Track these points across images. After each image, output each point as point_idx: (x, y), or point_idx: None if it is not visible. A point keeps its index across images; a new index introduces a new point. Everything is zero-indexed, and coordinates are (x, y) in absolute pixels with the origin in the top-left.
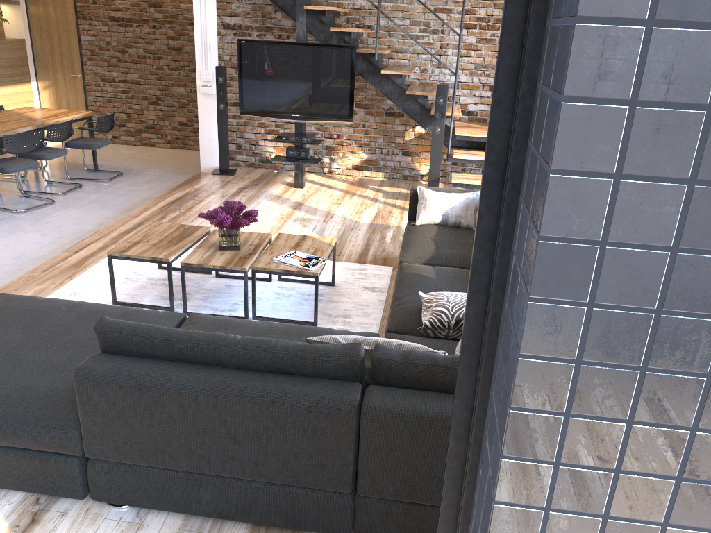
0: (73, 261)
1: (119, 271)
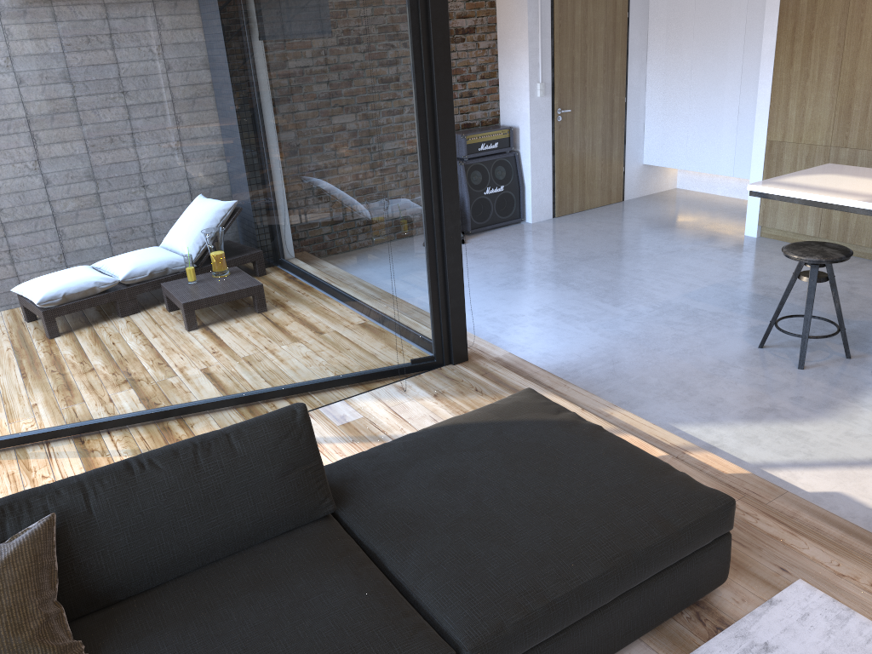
0: None
1: None
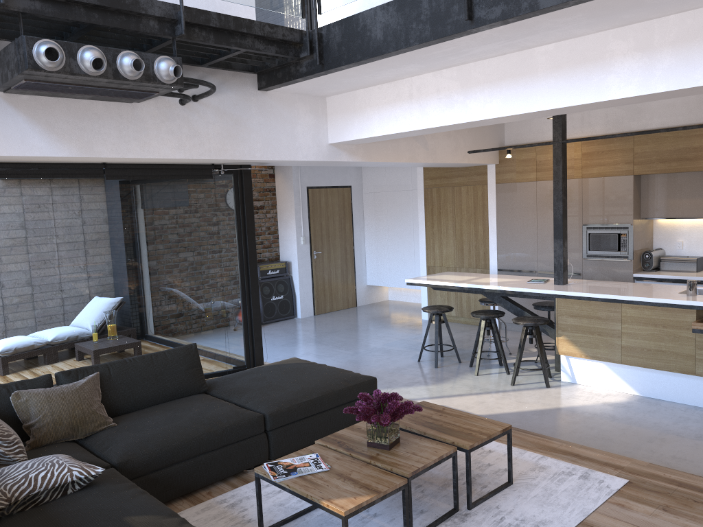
0: (562, 448)
1: (515, 463)
